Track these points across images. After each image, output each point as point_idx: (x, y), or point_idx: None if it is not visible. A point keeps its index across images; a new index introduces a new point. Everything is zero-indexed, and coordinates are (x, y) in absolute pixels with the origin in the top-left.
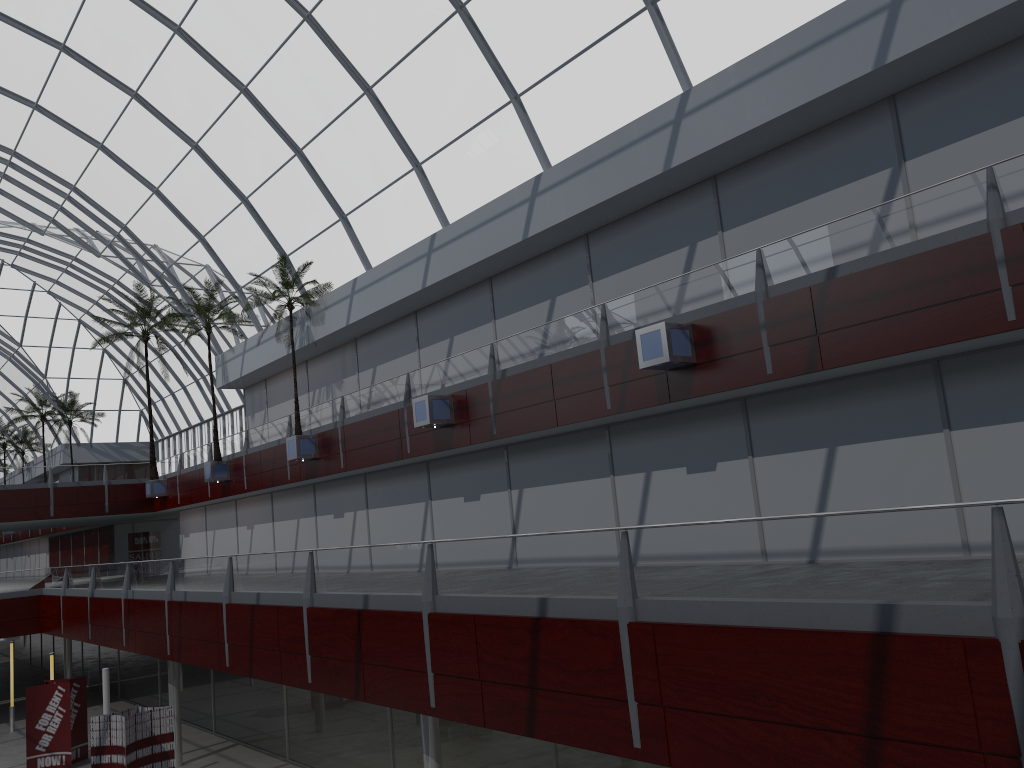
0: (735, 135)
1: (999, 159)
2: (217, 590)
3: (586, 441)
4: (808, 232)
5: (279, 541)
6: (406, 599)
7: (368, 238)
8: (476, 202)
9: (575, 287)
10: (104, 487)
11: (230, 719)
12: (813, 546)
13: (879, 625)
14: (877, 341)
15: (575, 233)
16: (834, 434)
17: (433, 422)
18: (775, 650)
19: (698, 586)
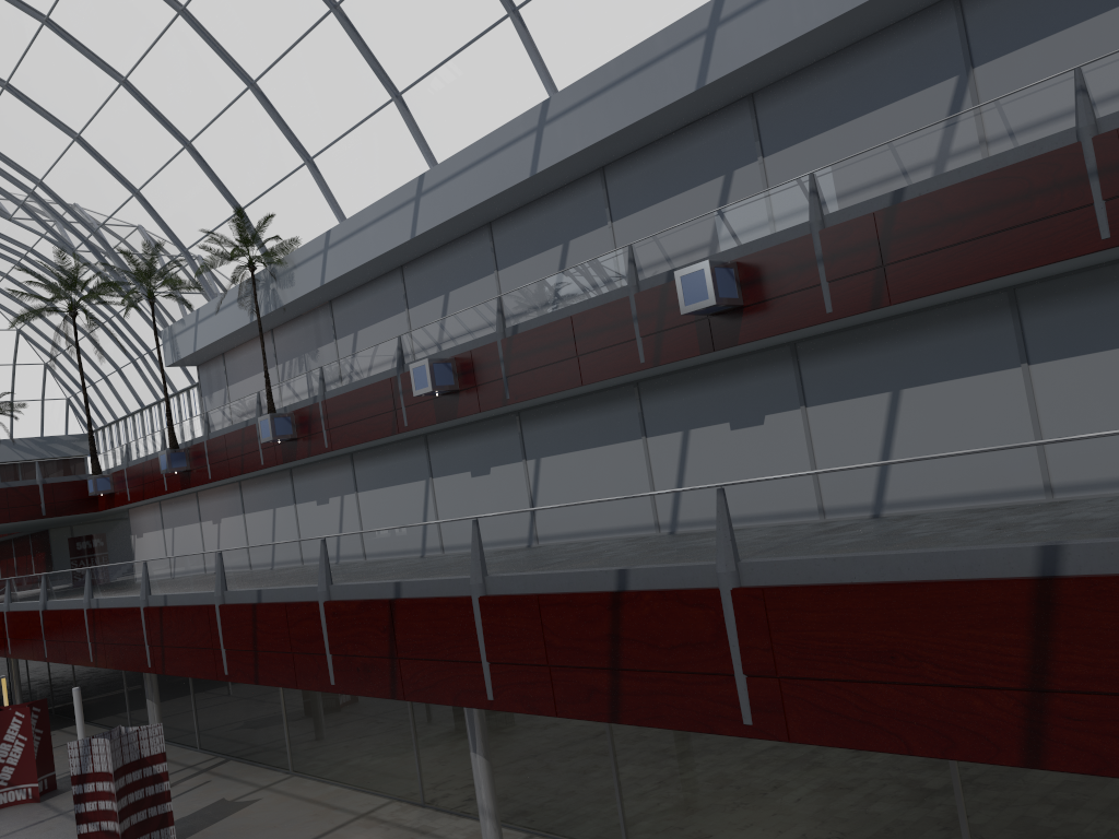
0: (781, 44)
1: (1081, 61)
2: (205, 591)
3: (612, 401)
4: (869, 151)
5: (253, 535)
6: (449, 583)
7: (340, 184)
8: (469, 136)
9: (591, 229)
10: (38, 487)
11: (217, 733)
12: (955, 488)
13: (1041, 569)
14: (952, 269)
15: (590, 167)
16: (898, 376)
17: (436, 389)
18: (916, 606)
19: (814, 543)
